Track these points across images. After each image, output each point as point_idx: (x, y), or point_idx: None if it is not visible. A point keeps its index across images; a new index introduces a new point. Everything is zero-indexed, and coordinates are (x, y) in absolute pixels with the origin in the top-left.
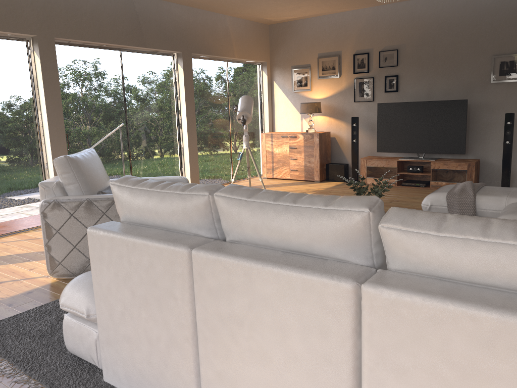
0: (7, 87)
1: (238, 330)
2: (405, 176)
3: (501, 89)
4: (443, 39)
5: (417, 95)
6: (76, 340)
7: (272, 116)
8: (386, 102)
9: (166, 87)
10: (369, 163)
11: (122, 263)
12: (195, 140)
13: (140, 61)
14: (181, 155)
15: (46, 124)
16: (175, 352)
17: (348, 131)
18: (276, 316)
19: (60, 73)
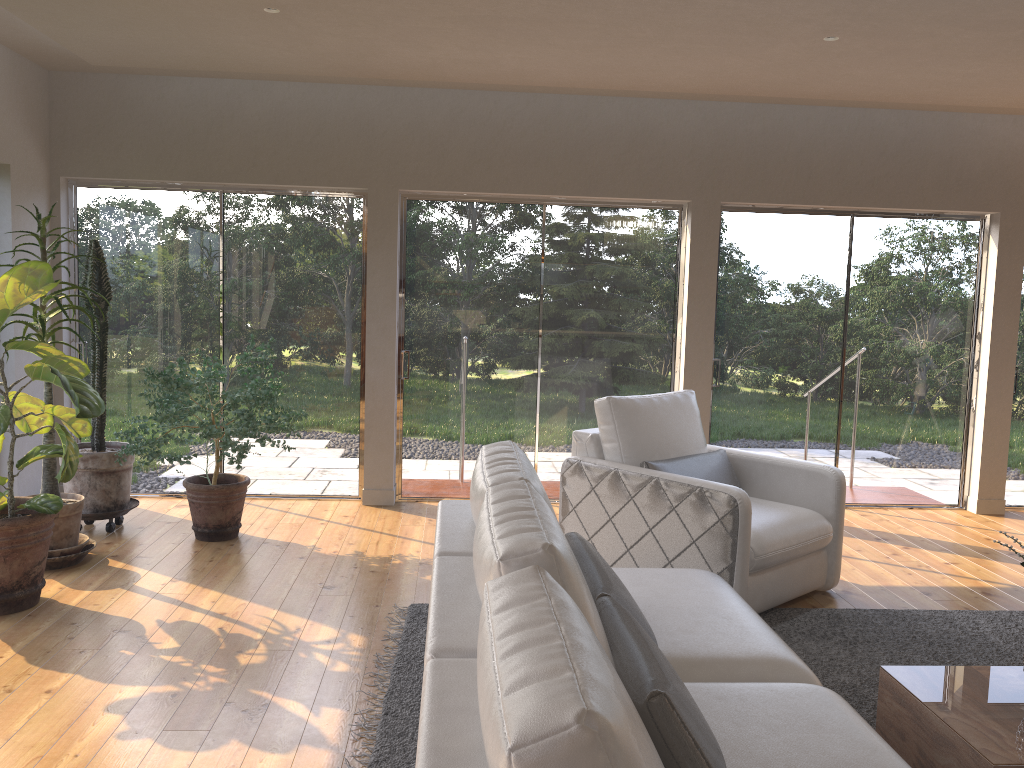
0: (638, 279)
1: None
2: None
3: None
4: None
5: None
6: None
7: None
8: None
9: (953, 283)
10: None
11: None
12: (1007, 398)
13: (895, 234)
14: (968, 426)
15: (683, 339)
16: None
17: None
18: None
19: (727, 258)
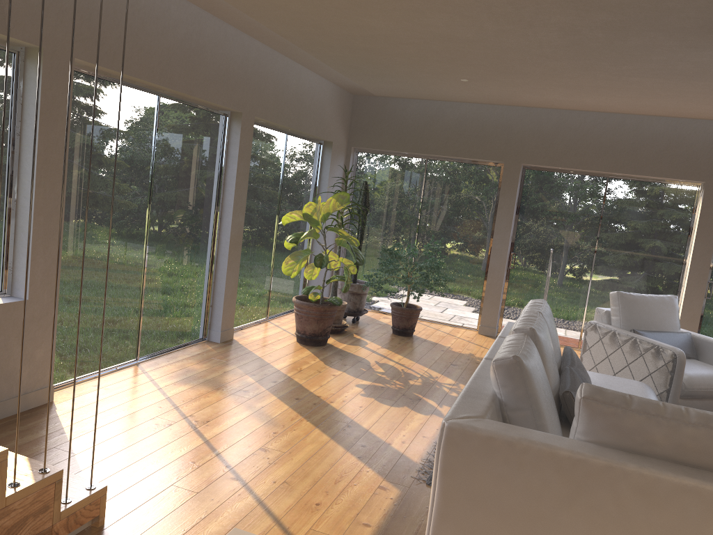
0: (663, 227)
1: None
2: None
3: None
4: None
5: None
6: None
7: None
8: None
9: None
10: None
11: None
12: None
13: None
14: None
15: (688, 266)
16: None
17: None
18: None
19: None
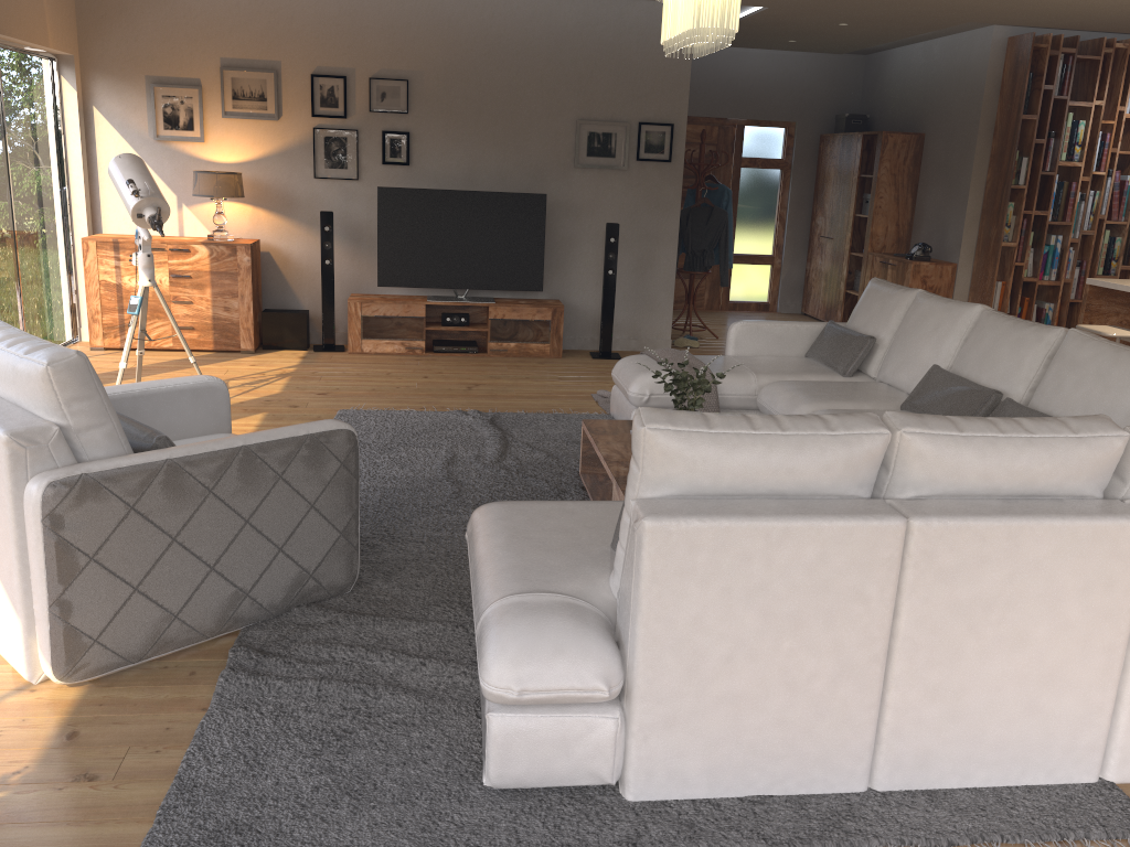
0: None
1: (982, 617)
2: (429, 333)
3: (590, 180)
4: (494, 74)
5: (447, 176)
6: (545, 752)
7: (93, 195)
8: (386, 184)
9: None
10: (368, 310)
11: (749, 568)
12: None
13: None
14: None
15: None
16: (848, 686)
17: (301, 239)
18: (1049, 581)
19: None
